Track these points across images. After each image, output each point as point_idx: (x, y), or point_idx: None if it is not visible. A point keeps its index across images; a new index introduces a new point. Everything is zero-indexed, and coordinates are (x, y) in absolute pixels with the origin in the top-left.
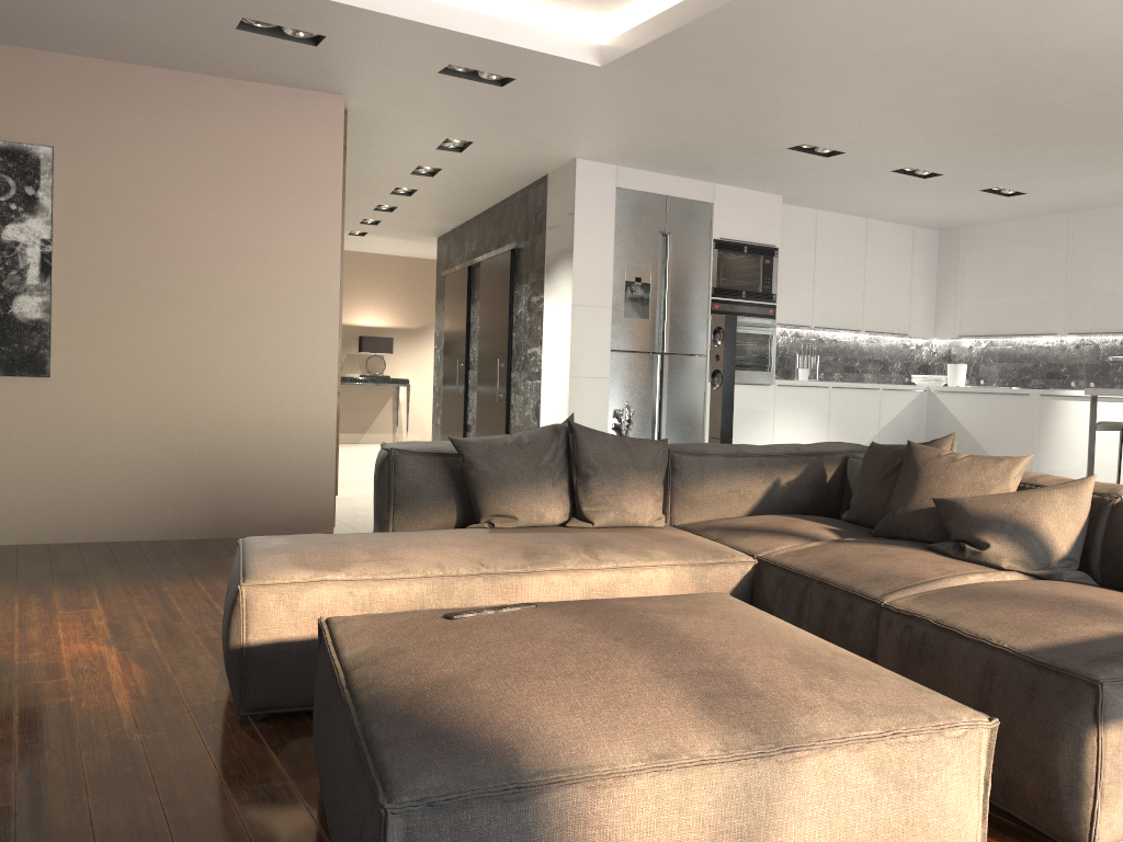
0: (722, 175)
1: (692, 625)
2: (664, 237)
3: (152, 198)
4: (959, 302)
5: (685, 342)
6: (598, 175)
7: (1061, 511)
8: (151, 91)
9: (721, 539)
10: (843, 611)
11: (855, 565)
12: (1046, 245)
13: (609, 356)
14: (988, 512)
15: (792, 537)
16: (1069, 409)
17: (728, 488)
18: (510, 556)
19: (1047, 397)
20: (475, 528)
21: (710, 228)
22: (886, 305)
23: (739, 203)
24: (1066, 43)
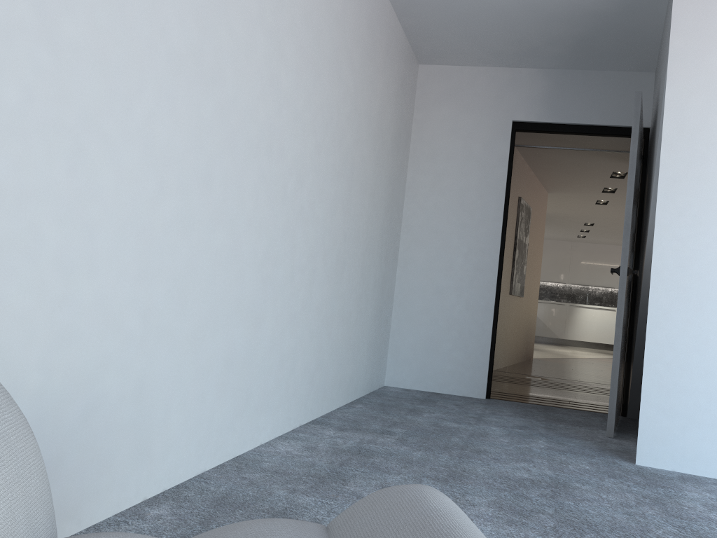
0: None
1: None
2: None
3: (533, 228)
4: None
5: None
6: None
7: None
8: (537, 188)
9: None
10: None
11: None
12: (562, 251)
13: None
14: None
15: None
16: (580, 311)
17: None
18: None
19: (572, 306)
20: None
21: None
22: None
23: None
24: None
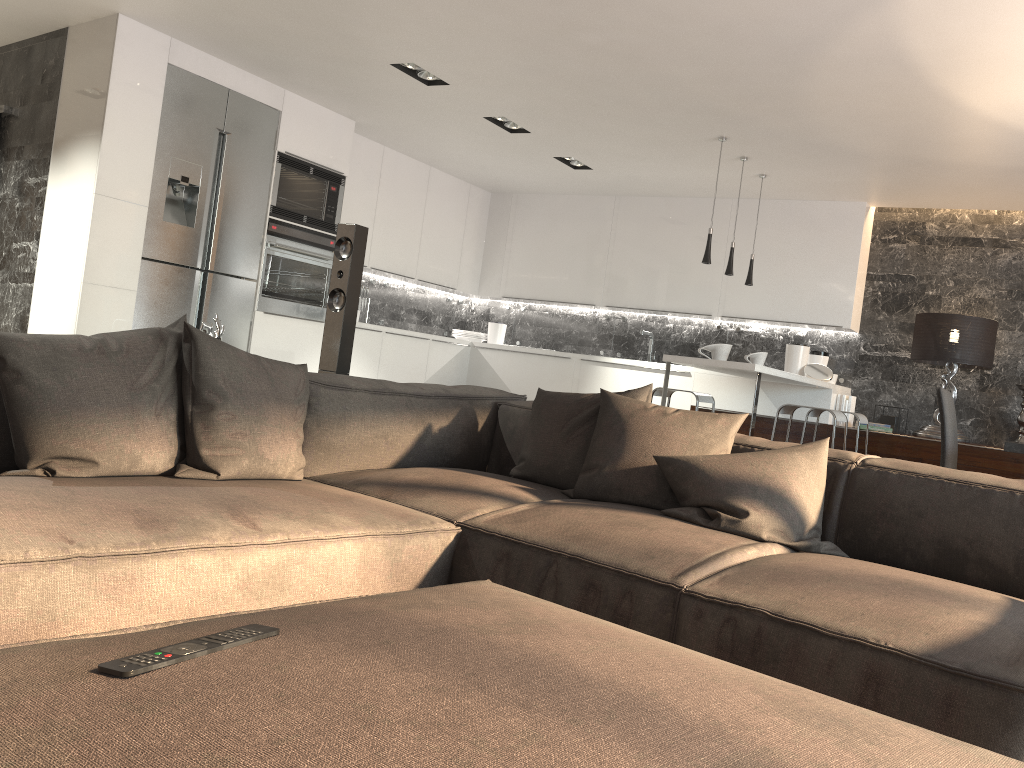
0: (299, 81)
1: (586, 657)
2: (220, 136)
3: None
4: (506, 264)
5: (235, 262)
6: (146, 43)
7: (807, 476)
8: None
9: (389, 498)
10: (617, 597)
11: (606, 536)
12: (593, 222)
13: (139, 265)
14: (733, 474)
15: (486, 498)
16: (606, 375)
17: (375, 432)
18: (116, 526)
19: (587, 362)
20: (21, 477)
21: (275, 138)
22: (440, 257)
23: (310, 118)
24: (729, 11)
